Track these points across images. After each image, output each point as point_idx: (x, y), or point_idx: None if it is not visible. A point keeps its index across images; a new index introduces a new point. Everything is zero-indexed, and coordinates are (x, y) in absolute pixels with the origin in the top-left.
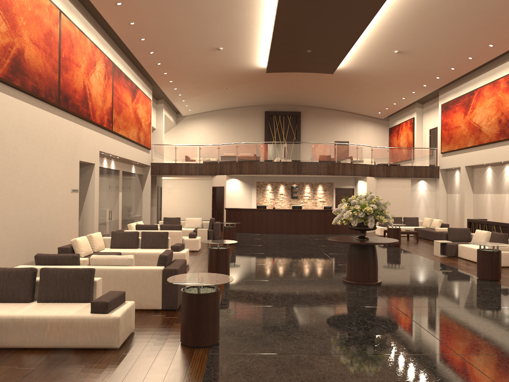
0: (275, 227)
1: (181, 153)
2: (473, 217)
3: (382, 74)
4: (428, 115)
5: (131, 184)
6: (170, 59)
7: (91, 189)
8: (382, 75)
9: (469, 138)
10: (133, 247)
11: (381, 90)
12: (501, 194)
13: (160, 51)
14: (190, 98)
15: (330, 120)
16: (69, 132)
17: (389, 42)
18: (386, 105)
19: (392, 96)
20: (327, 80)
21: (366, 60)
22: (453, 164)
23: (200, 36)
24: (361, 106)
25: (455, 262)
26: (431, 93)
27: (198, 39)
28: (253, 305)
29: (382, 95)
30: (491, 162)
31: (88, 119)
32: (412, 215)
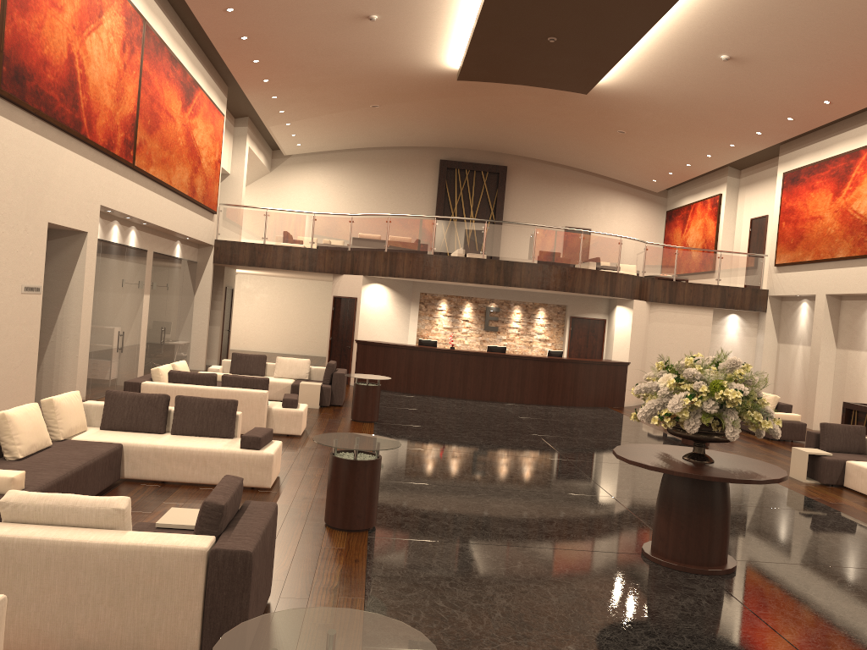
0: (453, 384)
1: (277, 226)
2: (832, 393)
3: (681, 103)
4: (749, 192)
5: (172, 279)
6: (269, 30)
7: (75, 286)
8: (680, 106)
9: (842, 240)
10: (155, 430)
11: (671, 137)
12: None
13: (248, 10)
14: (301, 120)
15: (561, 187)
16: (24, 154)
17: (716, 34)
18: (672, 167)
19: (688, 150)
20: (571, 107)
21: (657, 71)
22: (800, 289)
23: None
24: (622, 165)
25: (849, 502)
26: (763, 150)
27: None
28: (453, 647)
29: (670, 146)
30: None
31: (75, 132)
32: None
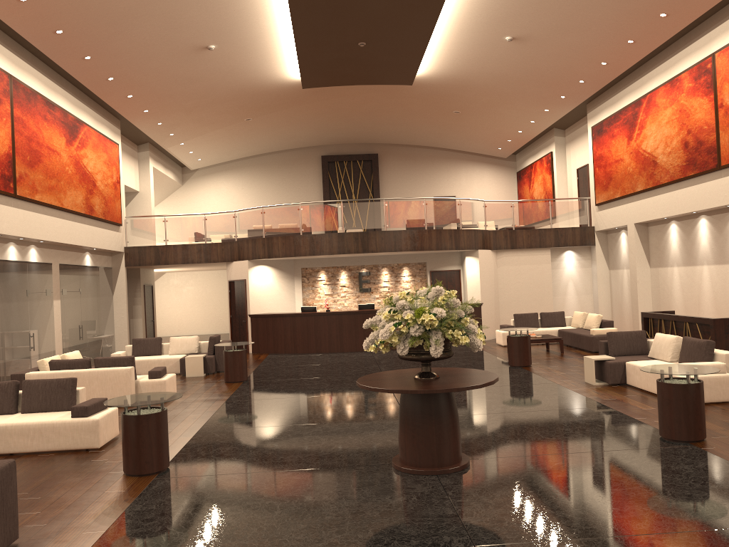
0: (331, 341)
1: (175, 228)
2: (652, 306)
3: (492, 81)
4: (573, 147)
5: (85, 284)
6: (128, 69)
7: None
8: (493, 84)
9: (639, 176)
10: (7, 412)
11: (496, 110)
12: (696, 267)
13: (103, 55)
14: (191, 139)
15: (425, 165)
16: None
17: (493, 20)
18: (508, 135)
19: (514, 119)
20: (408, 97)
21: (462, 58)
22: (616, 222)
23: (166, 23)
24: (469, 139)
25: (621, 397)
26: (575, 110)
27: (163, 29)
28: None
29: (499, 118)
30: (676, 215)
31: None
32: (557, 307)
